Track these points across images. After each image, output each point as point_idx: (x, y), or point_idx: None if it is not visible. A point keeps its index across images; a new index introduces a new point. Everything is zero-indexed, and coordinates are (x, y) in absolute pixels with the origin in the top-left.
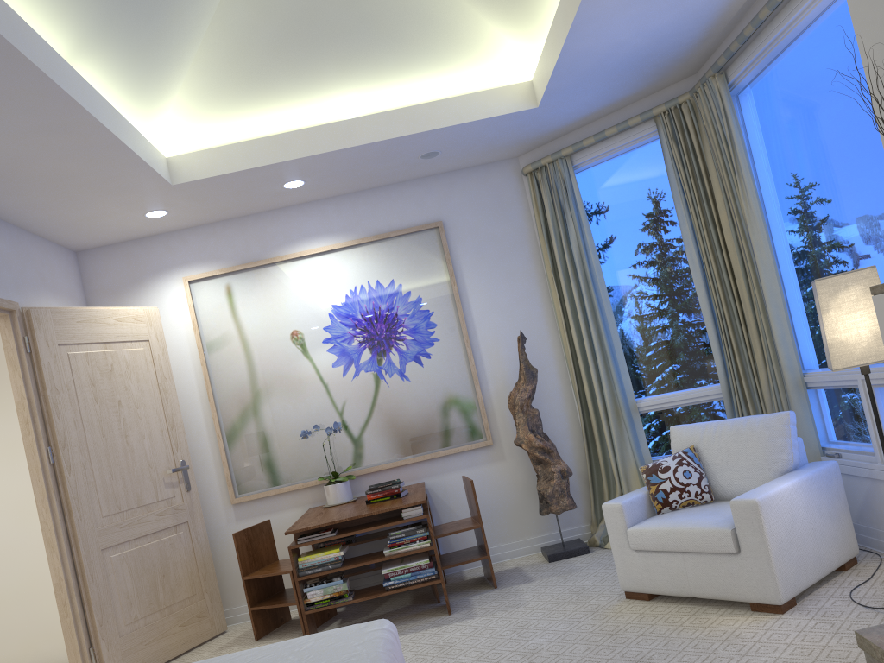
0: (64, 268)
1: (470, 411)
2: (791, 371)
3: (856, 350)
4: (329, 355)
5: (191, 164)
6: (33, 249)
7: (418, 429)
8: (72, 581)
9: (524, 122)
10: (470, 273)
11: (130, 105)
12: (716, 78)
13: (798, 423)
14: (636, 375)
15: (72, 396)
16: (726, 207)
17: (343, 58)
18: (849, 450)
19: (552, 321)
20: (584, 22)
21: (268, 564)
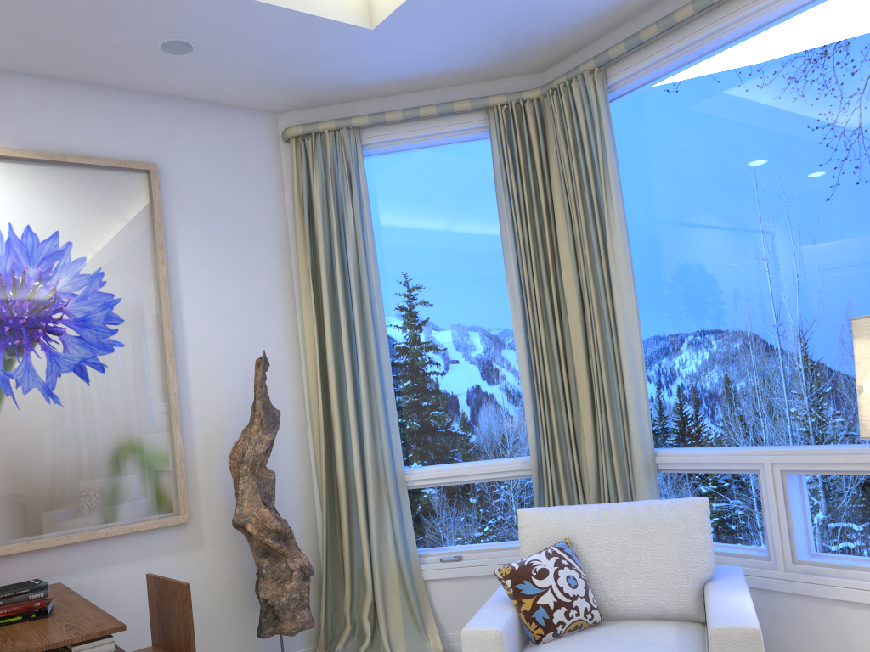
0: None
1: (158, 466)
2: (643, 448)
3: None
4: None
5: None
6: None
7: (63, 489)
8: None
9: (336, 49)
10: (189, 253)
11: None
12: (596, 74)
13: None
14: (405, 437)
15: None
16: (570, 236)
17: None
18: (718, 551)
19: (295, 348)
20: None
21: None
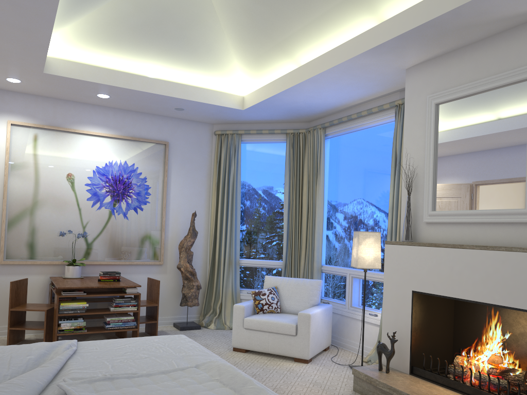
0: None
1: (155, 244)
2: (317, 263)
3: (367, 262)
4: (87, 193)
5: (58, 65)
6: None
7: (125, 247)
8: None
9: (231, 112)
10: (175, 173)
11: None
12: (321, 130)
13: None
14: (242, 247)
15: None
16: (307, 185)
17: (164, 48)
18: (333, 301)
19: (208, 210)
20: (291, 90)
21: (22, 304)
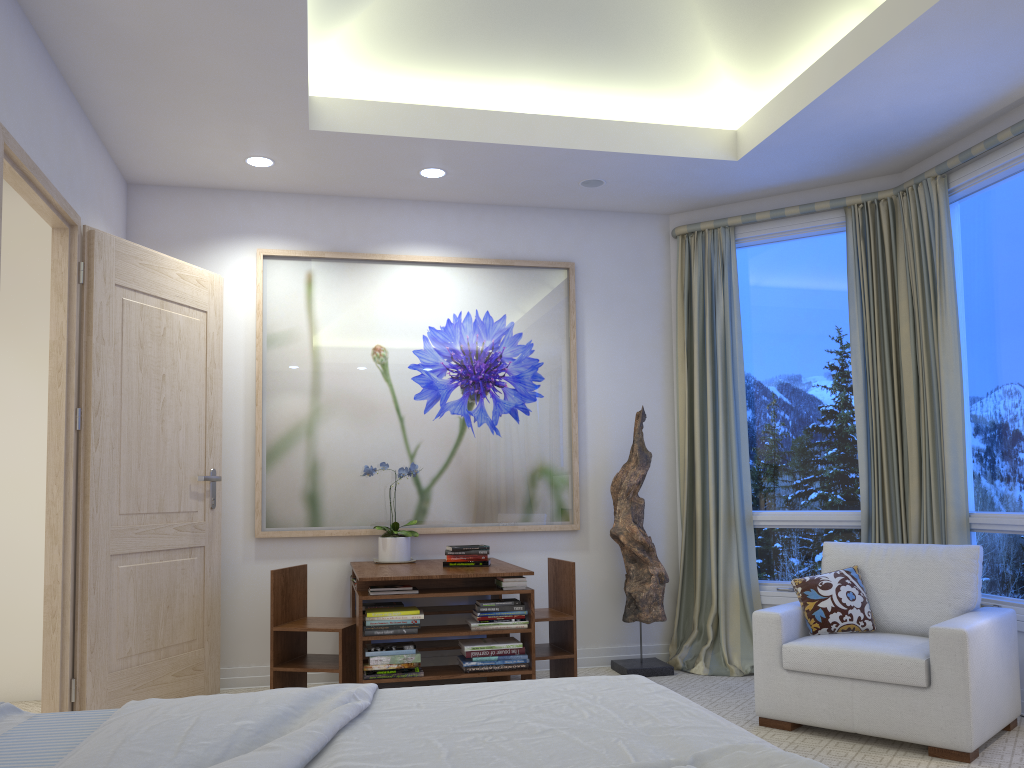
0: (116, 198)
1: (561, 486)
2: (957, 508)
3: None
4: (413, 384)
5: (337, 112)
6: (99, 161)
7: (498, 494)
8: (70, 587)
9: (710, 174)
10: (593, 329)
11: None
12: (938, 180)
13: None
14: (756, 485)
15: (116, 353)
16: (910, 320)
17: (549, 42)
18: (1013, 602)
19: (670, 405)
20: (859, 75)
21: (297, 618)
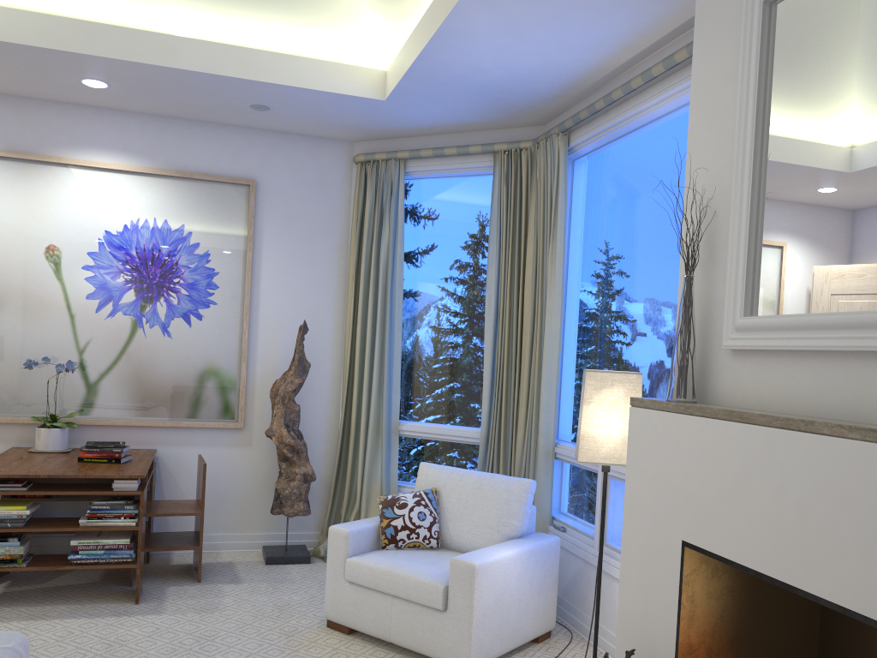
0: None
1: (228, 387)
2: (546, 438)
3: (603, 448)
4: (86, 284)
5: None
6: None
7: (166, 392)
8: None
9: (367, 110)
10: (271, 244)
11: None
12: (560, 137)
13: (538, 488)
14: (407, 398)
15: None
16: (534, 263)
17: None
18: (574, 527)
19: (340, 319)
20: (449, 34)
21: None
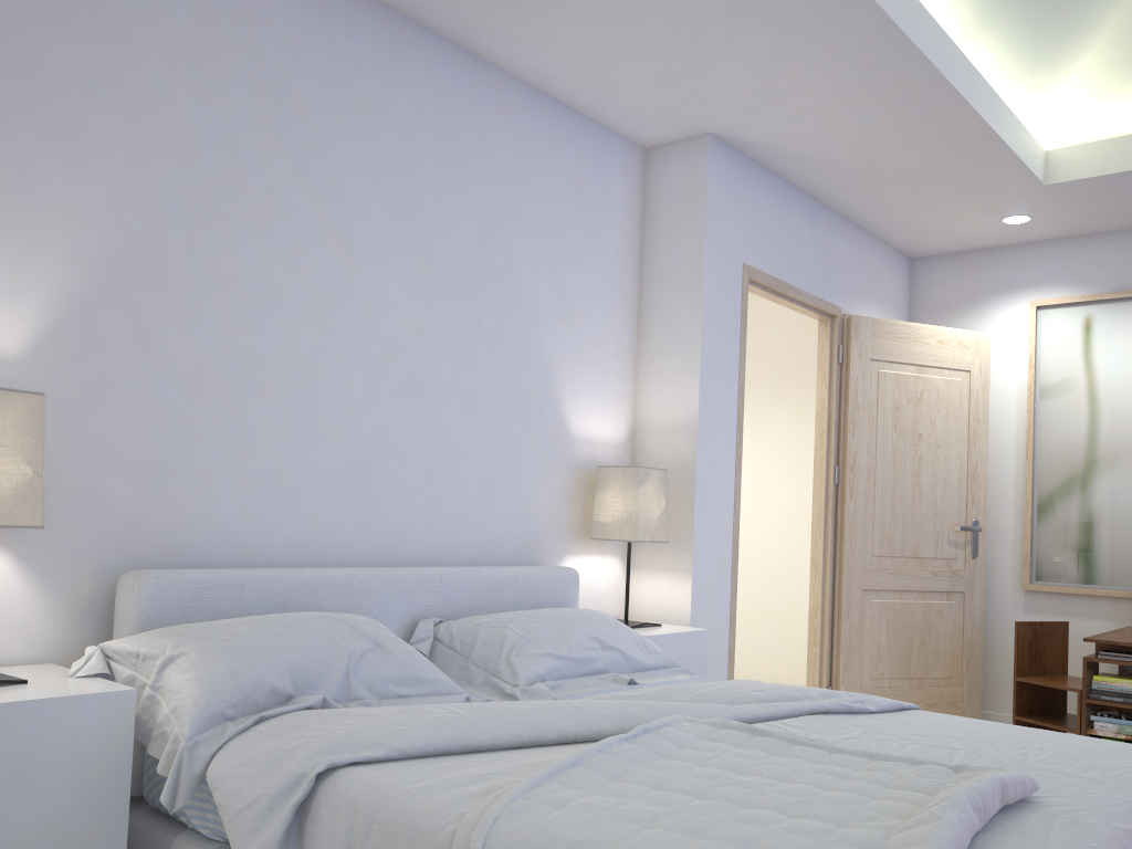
0: (894, 277)
1: None
2: None
3: None
4: None
5: (1075, 159)
6: (867, 252)
7: None
8: (827, 611)
9: None
10: None
11: (1016, 88)
12: None
13: None
14: None
15: (871, 418)
16: None
17: None
18: None
19: None
20: None
21: (1052, 674)
